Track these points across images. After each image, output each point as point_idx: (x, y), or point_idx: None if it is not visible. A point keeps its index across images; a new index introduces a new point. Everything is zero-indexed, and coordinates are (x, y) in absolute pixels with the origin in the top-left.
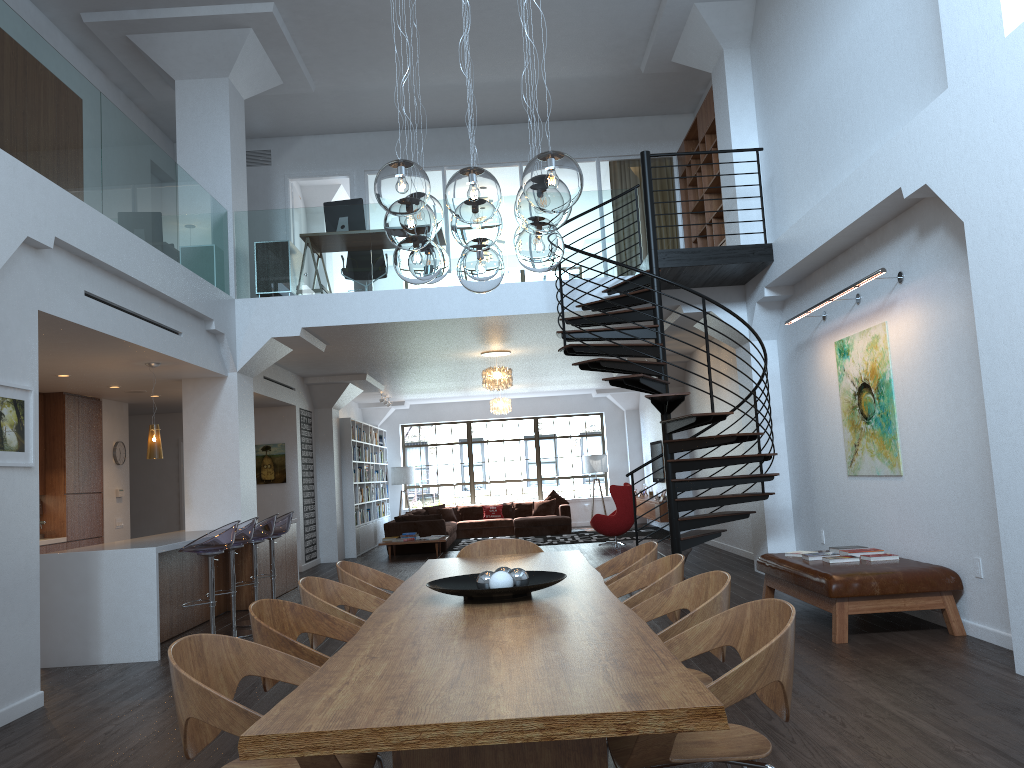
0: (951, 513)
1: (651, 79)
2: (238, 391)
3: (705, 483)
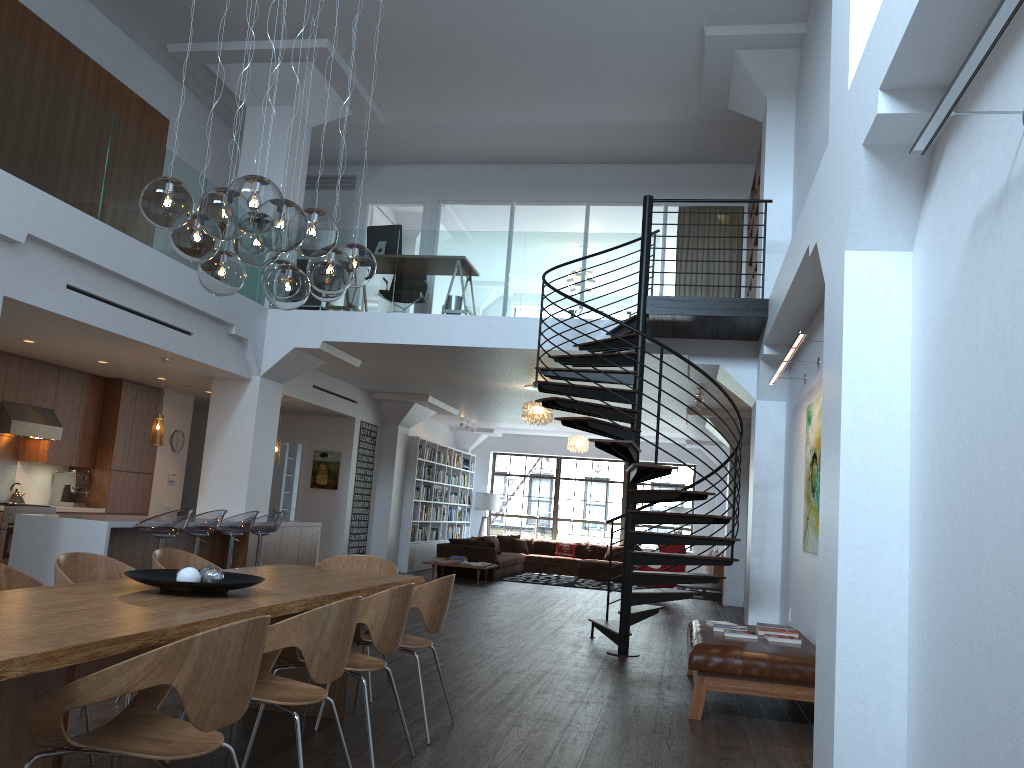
0: None
1: (715, 126)
2: (259, 394)
3: (662, 539)
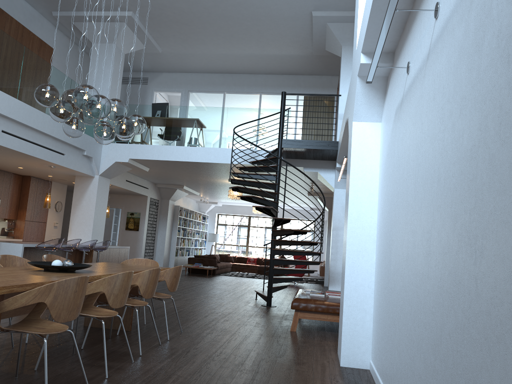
0: None
1: (320, 58)
2: (98, 184)
3: (287, 252)
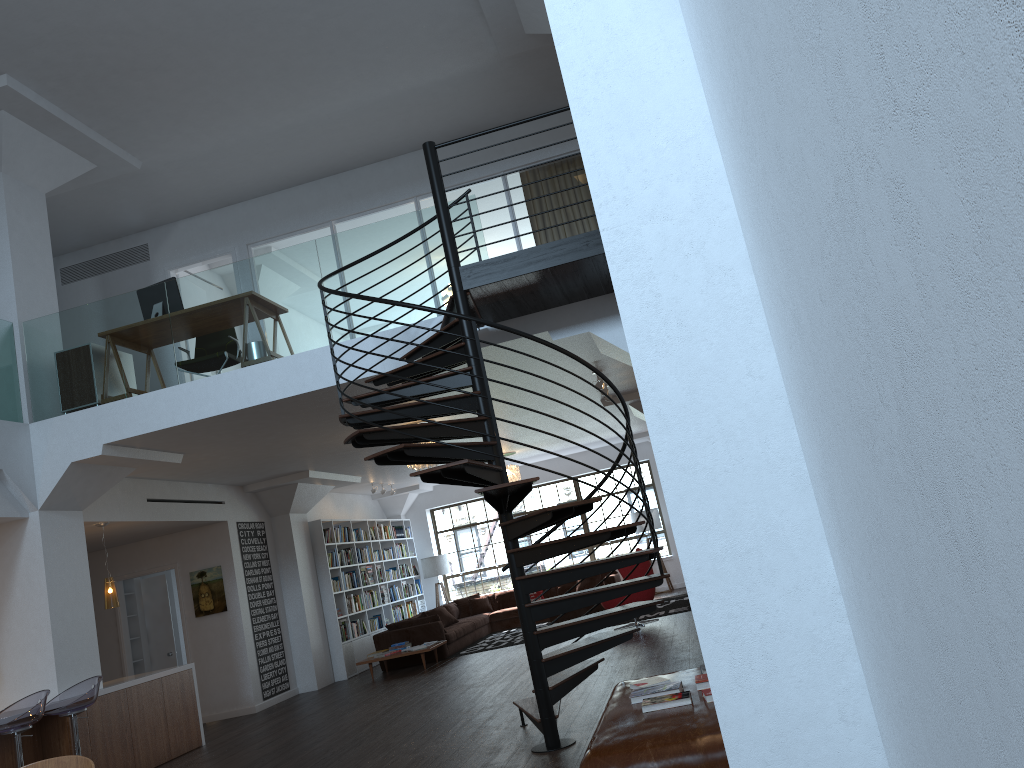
0: None
1: (523, 63)
2: (43, 533)
3: (560, 576)
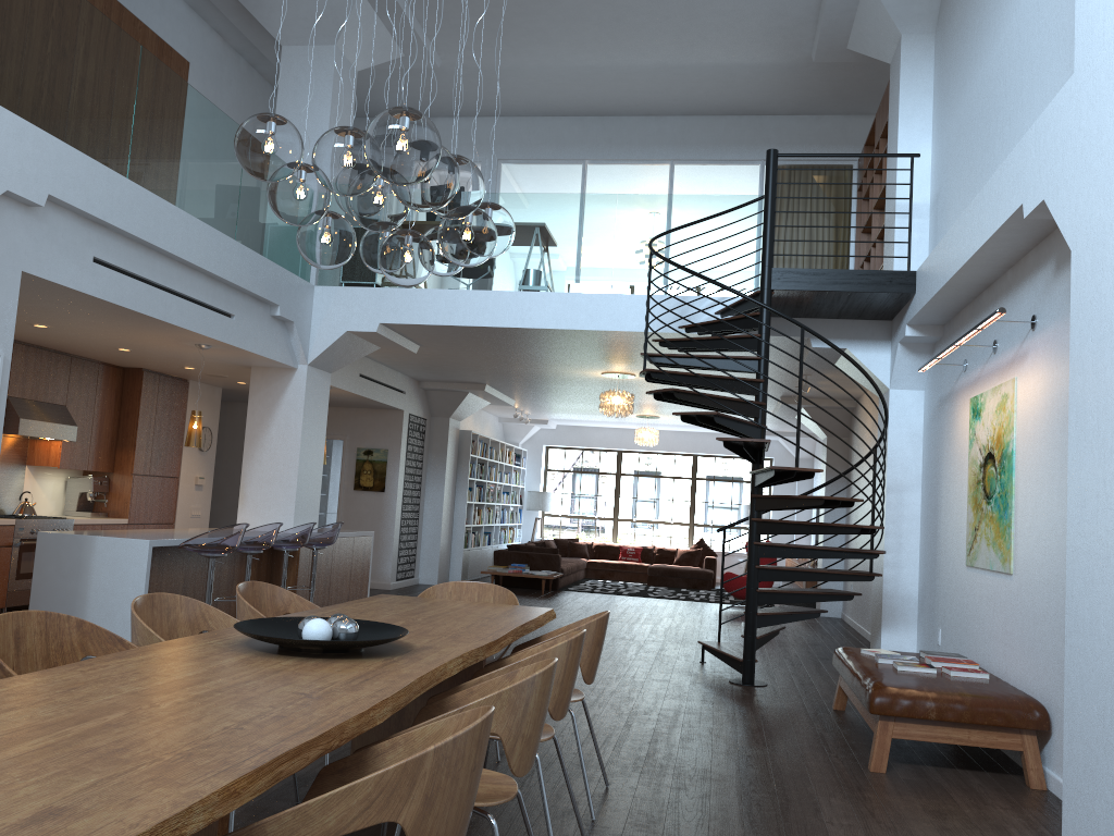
0: (1050, 631)
1: (827, 70)
2: (307, 386)
3: (793, 551)
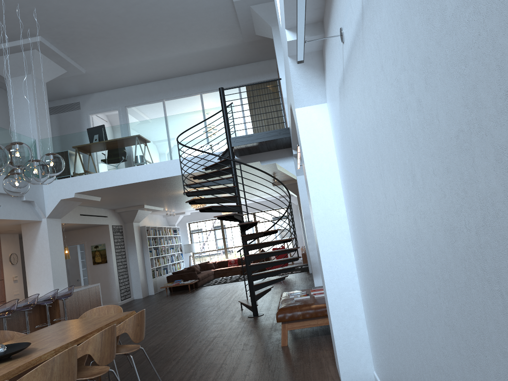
0: None
1: (252, 44)
2: (48, 227)
3: (262, 255)
